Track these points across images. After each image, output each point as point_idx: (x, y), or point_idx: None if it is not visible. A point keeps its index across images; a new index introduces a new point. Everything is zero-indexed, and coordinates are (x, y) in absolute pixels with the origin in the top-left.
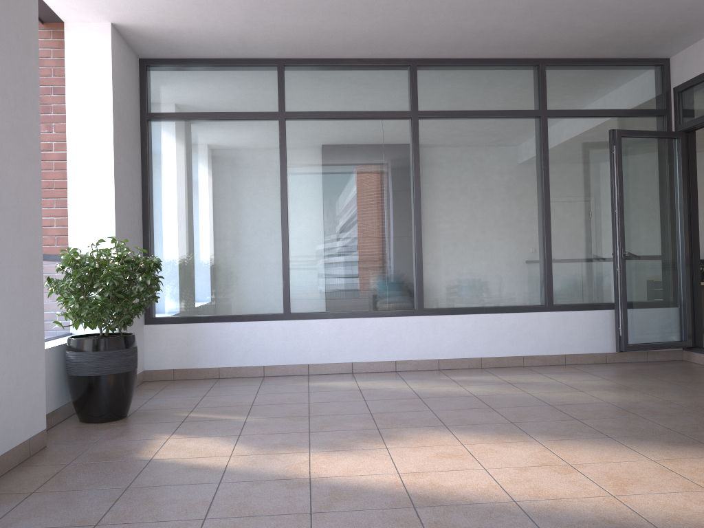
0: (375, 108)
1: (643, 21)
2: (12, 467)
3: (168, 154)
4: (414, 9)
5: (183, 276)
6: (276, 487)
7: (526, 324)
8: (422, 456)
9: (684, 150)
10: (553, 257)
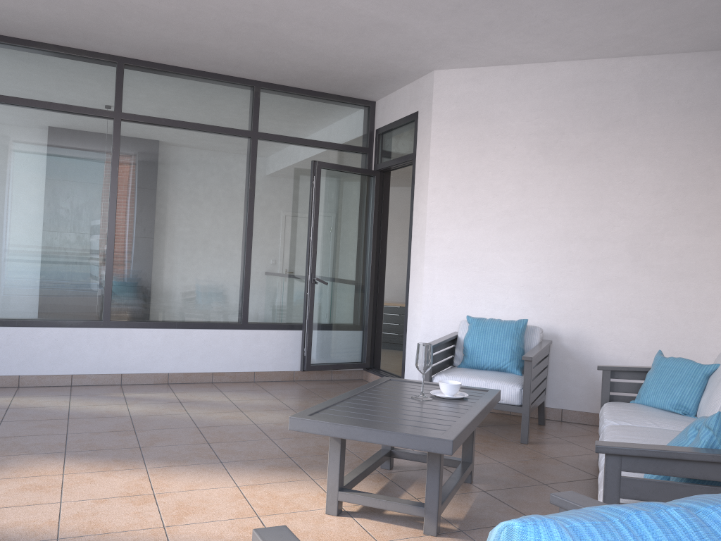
0: (72, 102)
1: (340, 65)
2: None
3: None
4: (103, 8)
5: None
6: None
7: (219, 341)
8: (4, 489)
9: (378, 188)
10: (252, 276)
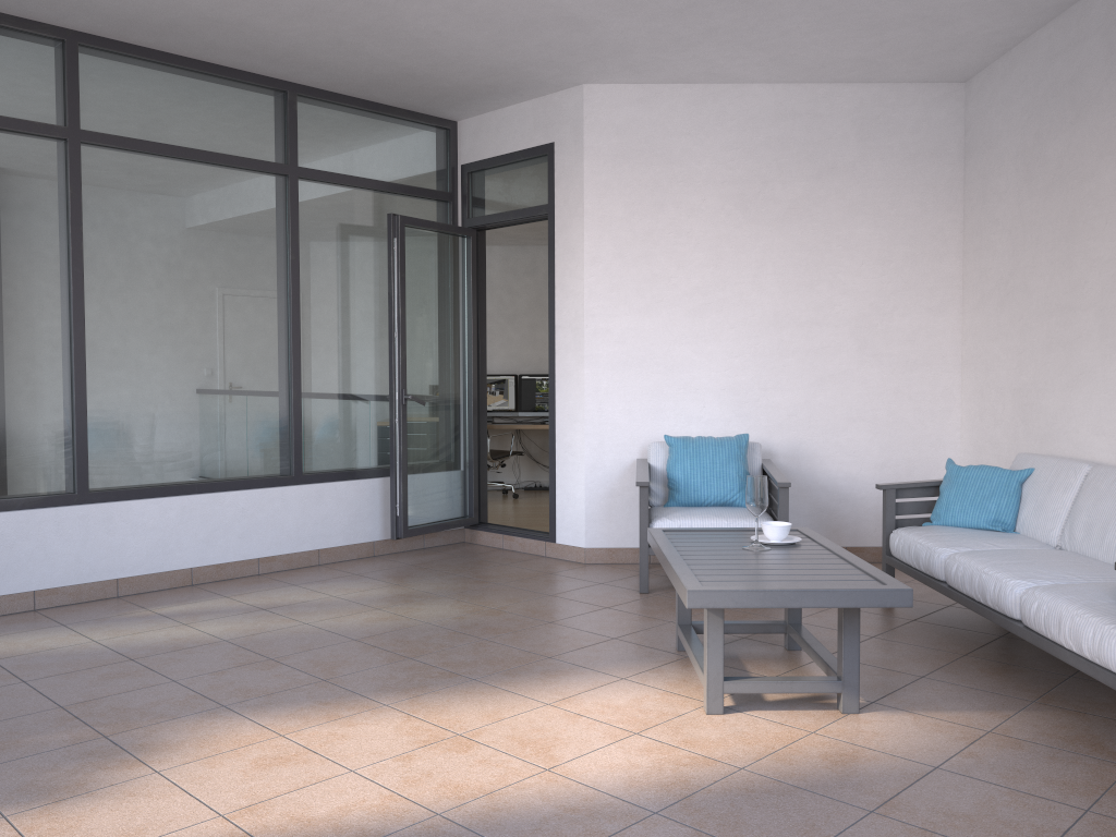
0: None
1: (449, 69)
2: None
3: None
4: None
5: None
6: None
7: (264, 507)
8: (234, 772)
9: (475, 255)
10: (304, 400)
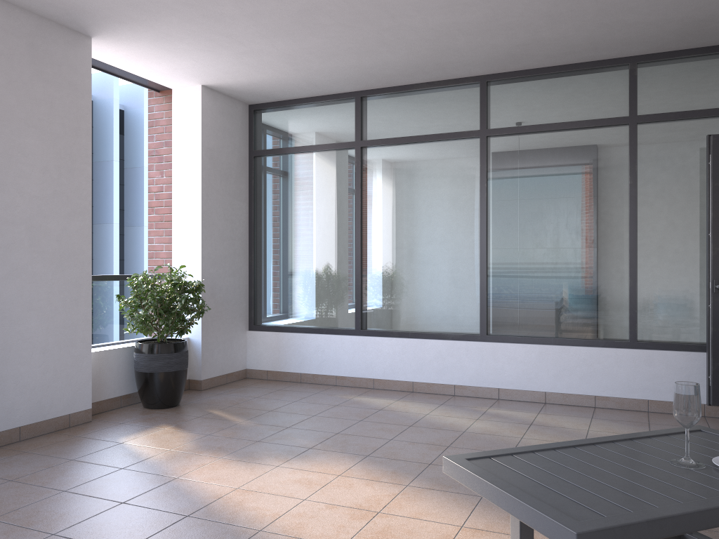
0: (444, 130)
1: (716, 5)
2: (46, 432)
3: (269, 185)
4: (429, 38)
5: (277, 290)
6: (143, 479)
7: (600, 361)
8: (287, 478)
9: None
10: (640, 286)
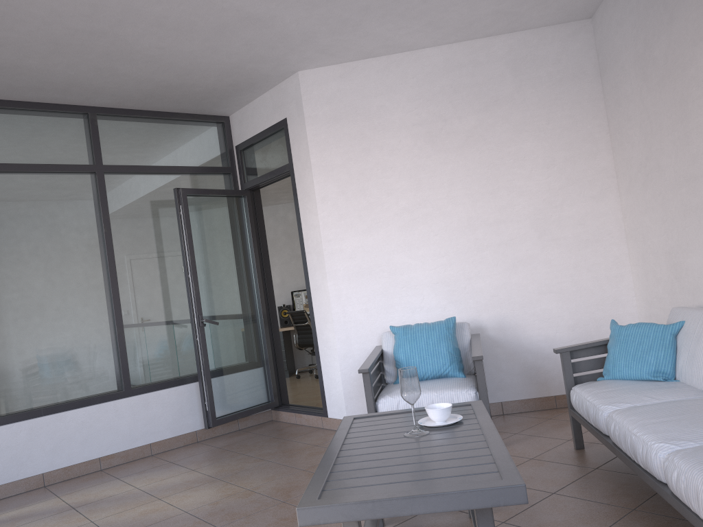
0: None
1: (192, 76)
2: None
3: None
4: None
5: None
6: None
7: (100, 418)
8: None
9: (251, 209)
10: (127, 333)
